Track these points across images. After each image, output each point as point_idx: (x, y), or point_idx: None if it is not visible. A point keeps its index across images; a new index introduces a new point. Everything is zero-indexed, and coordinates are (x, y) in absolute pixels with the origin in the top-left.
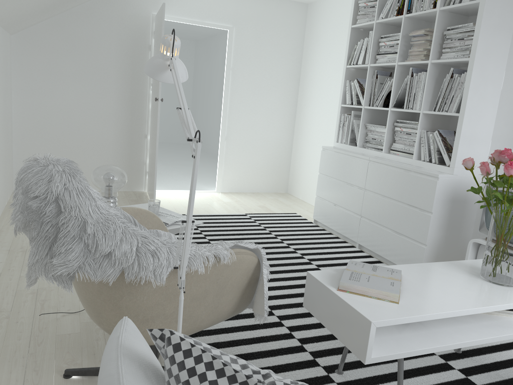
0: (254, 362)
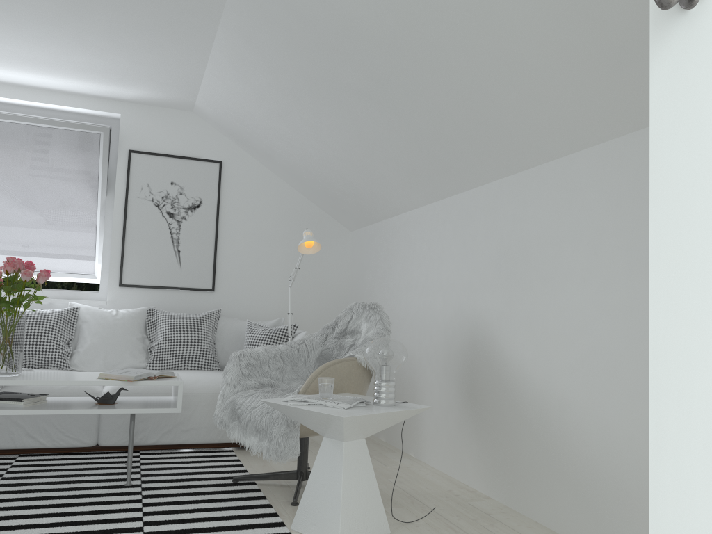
0: (206, 490)
